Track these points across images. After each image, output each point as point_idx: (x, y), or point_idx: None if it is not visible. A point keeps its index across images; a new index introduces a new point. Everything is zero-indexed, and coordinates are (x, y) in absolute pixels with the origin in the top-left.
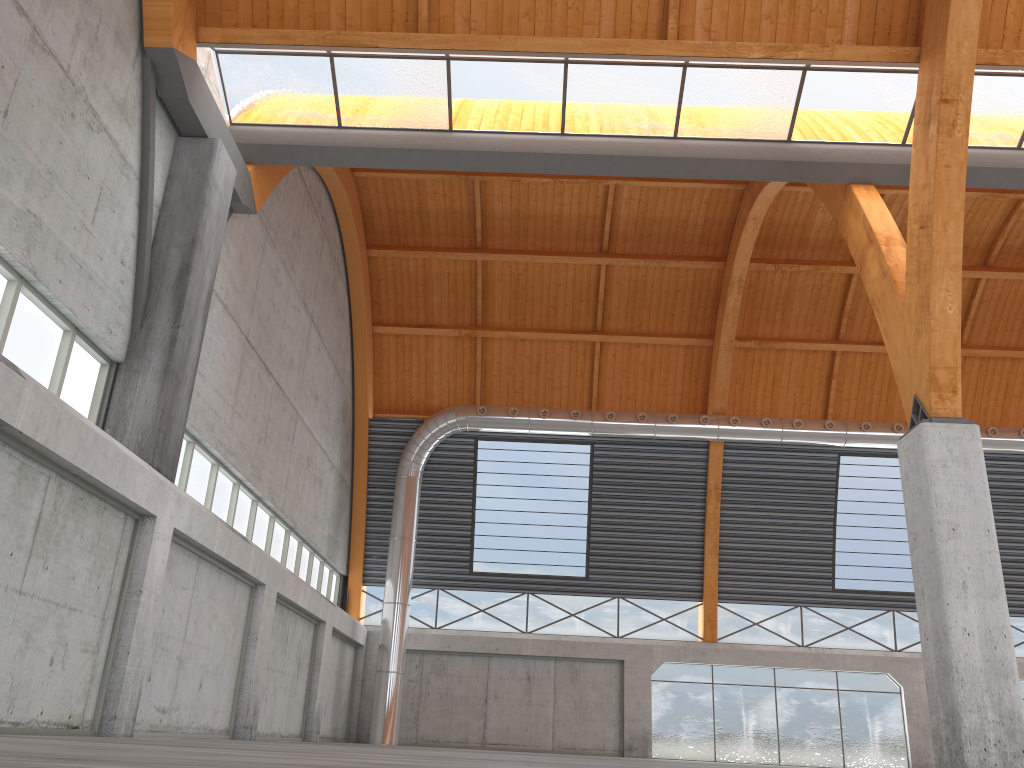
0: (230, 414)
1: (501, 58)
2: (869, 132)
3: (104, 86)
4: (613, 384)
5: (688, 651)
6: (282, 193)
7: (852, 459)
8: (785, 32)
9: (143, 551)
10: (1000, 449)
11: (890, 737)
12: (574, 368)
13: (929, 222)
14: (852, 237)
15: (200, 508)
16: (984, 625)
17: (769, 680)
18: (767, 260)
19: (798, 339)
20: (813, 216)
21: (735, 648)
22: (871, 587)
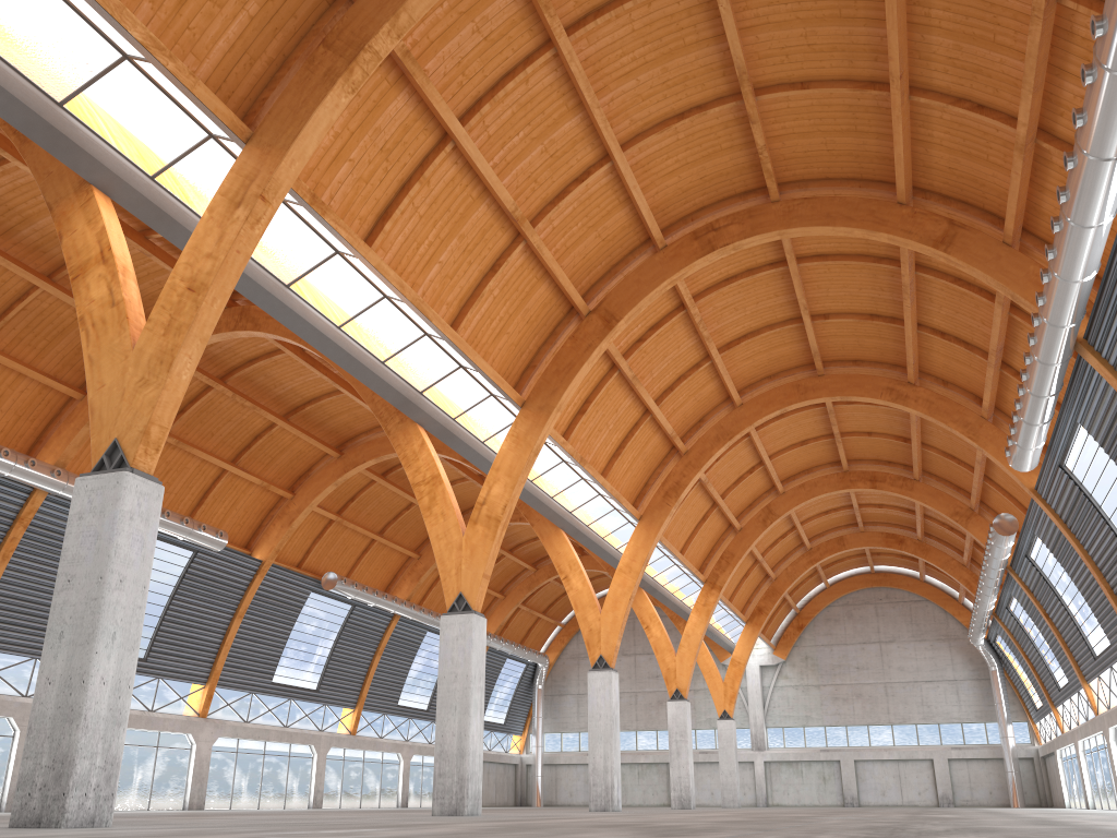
0: None
1: None
2: (134, 149)
3: None
4: None
5: None
6: None
7: None
8: (158, 28)
9: None
10: None
11: None
12: None
13: (203, 290)
14: (74, 239)
15: None
16: (118, 675)
17: None
18: None
19: None
20: None
21: None
22: None
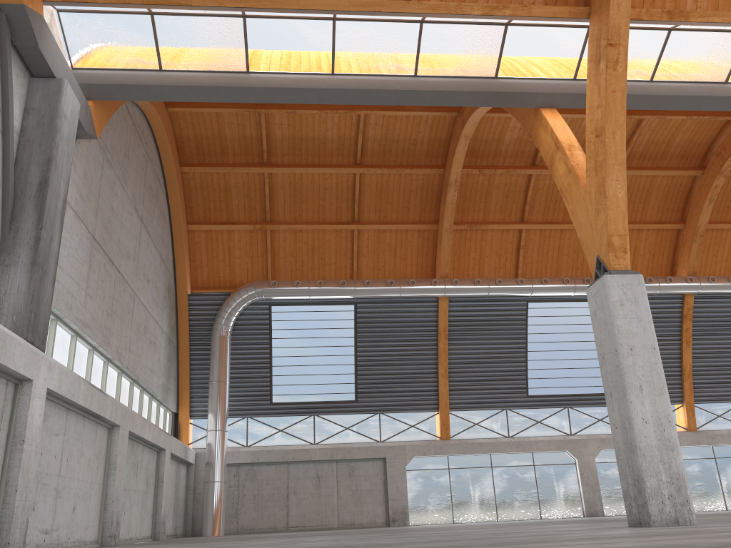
0: (84, 296)
1: (285, 16)
2: (551, 70)
3: None
4: (368, 260)
5: (431, 447)
6: (114, 124)
7: (536, 304)
8: None
9: (23, 408)
10: None
11: (570, 494)
12: (339, 249)
13: (602, 132)
14: (543, 146)
15: (67, 371)
16: (656, 415)
17: (487, 463)
18: (473, 166)
19: (496, 222)
20: (504, 134)
21: (463, 442)
22: (552, 392)
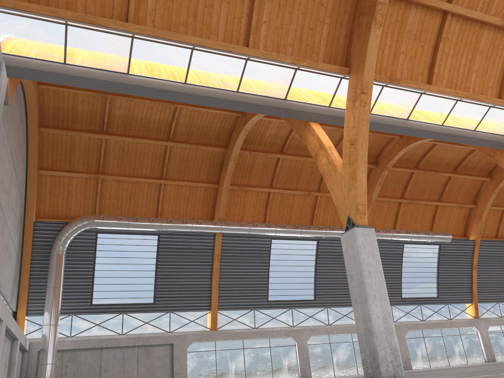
0: None
1: (161, 41)
2: (317, 99)
3: None
4: (169, 205)
5: (204, 336)
6: None
7: (276, 241)
8: (296, 52)
9: None
10: (335, 236)
11: (291, 366)
12: (149, 196)
13: (355, 142)
14: (310, 144)
15: None
16: (383, 312)
17: (241, 346)
18: (245, 149)
19: (255, 186)
20: (266, 131)
21: (226, 332)
22: (283, 298)
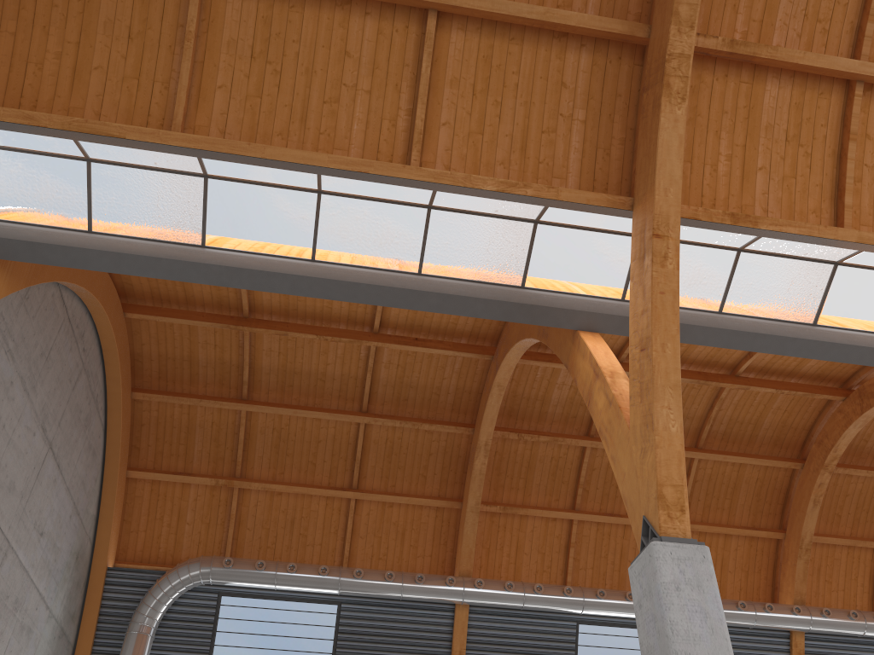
0: None
1: (258, 181)
2: (593, 285)
3: None
4: (365, 543)
5: None
6: (34, 309)
7: (590, 628)
8: (517, 177)
9: None
10: None
11: None
12: (328, 525)
13: (649, 343)
14: (580, 376)
15: None
16: None
17: None
18: (511, 429)
19: (539, 506)
20: (551, 392)
21: None
22: None
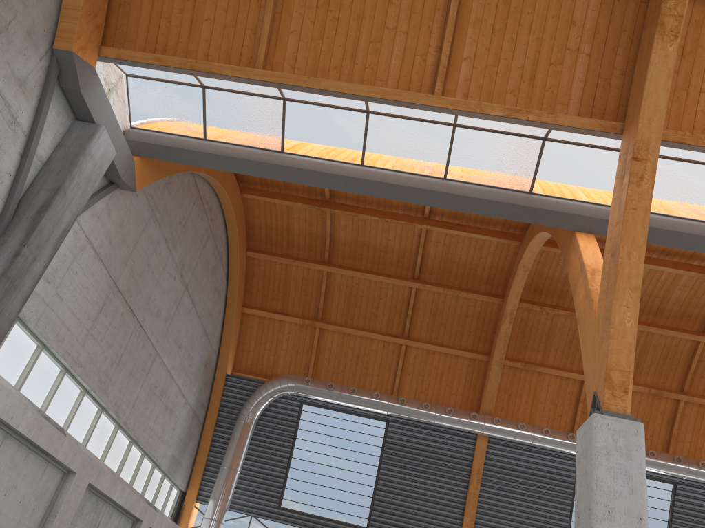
0: (84, 334)
1: (322, 103)
2: (593, 194)
3: (6, 62)
4: (411, 379)
5: None
6: (174, 191)
7: None
8: (524, 103)
9: None
10: None
11: None
12: (384, 362)
13: (617, 251)
14: (572, 270)
15: (10, 390)
16: None
17: None
18: (535, 302)
19: (555, 367)
20: None
21: None
22: None
